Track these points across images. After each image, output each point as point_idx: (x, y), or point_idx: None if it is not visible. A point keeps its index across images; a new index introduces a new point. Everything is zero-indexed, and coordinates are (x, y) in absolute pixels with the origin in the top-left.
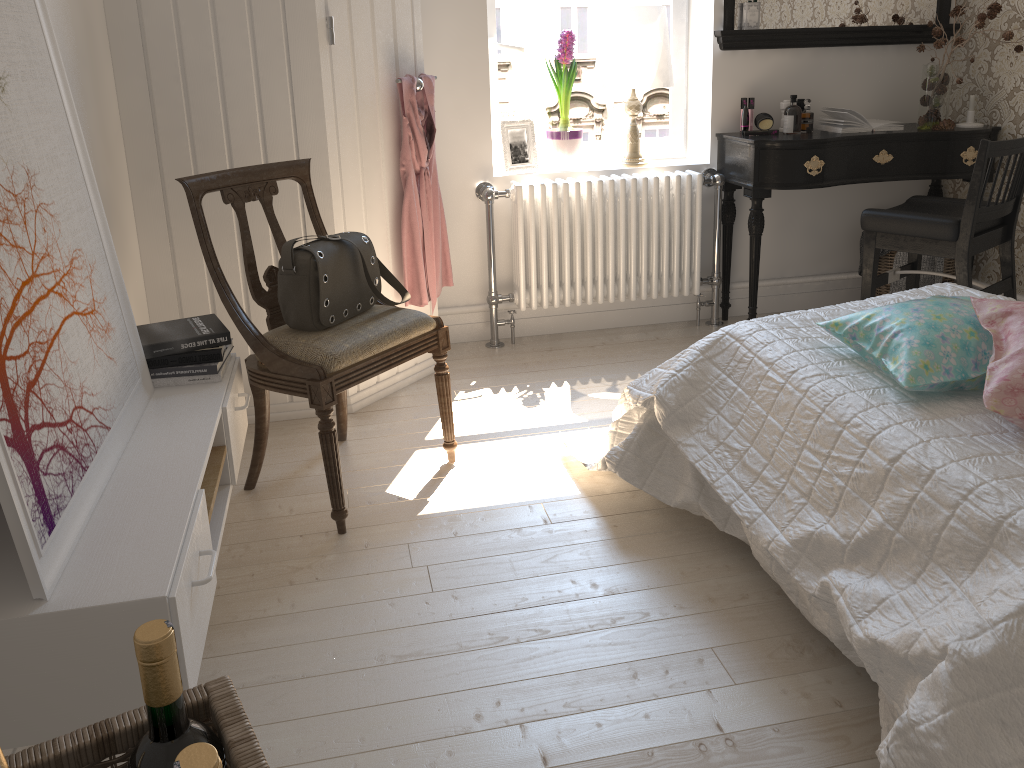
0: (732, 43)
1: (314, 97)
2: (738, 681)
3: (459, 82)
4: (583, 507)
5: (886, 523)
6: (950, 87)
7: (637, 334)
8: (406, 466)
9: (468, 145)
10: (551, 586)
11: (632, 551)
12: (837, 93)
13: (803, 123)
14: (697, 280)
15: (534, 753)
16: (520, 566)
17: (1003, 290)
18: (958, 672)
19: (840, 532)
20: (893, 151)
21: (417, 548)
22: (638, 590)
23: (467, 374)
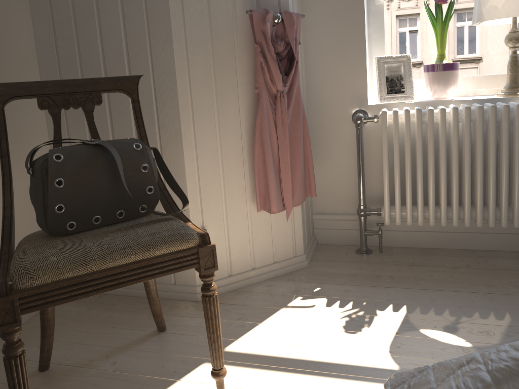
0: None
1: (164, 25)
2: None
3: (338, 24)
4: None
5: None
6: None
7: (509, 261)
8: (177, 383)
9: (345, 77)
10: None
11: None
12: None
13: None
14: None
15: None
16: None
17: None
18: None
19: None
20: None
21: None
22: None
23: (319, 278)
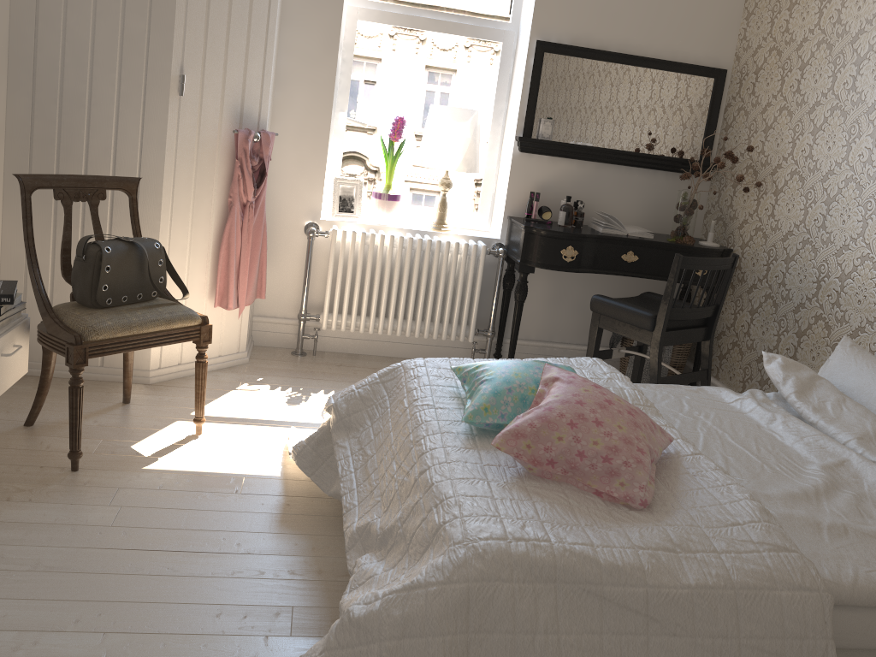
0: (528, 147)
1: (159, 132)
2: (294, 634)
3: (304, 141)
4: (274, 486)
5: (399, 520)
6: (696, 211)
7: None
8: (161, 431)
9: (304, 191)
10: (204, 539)
11: (287, 525)
12: (612, 201)
13: (575, 219)
14: (472, 330)
15: (99, 655)
16: (192, 520)
17: (696, 379)
18: (341, 626)
19: (380, 524)
20: (639, 253)
21: (123, 492)
22: (269, 554)
23: (260, 371)
